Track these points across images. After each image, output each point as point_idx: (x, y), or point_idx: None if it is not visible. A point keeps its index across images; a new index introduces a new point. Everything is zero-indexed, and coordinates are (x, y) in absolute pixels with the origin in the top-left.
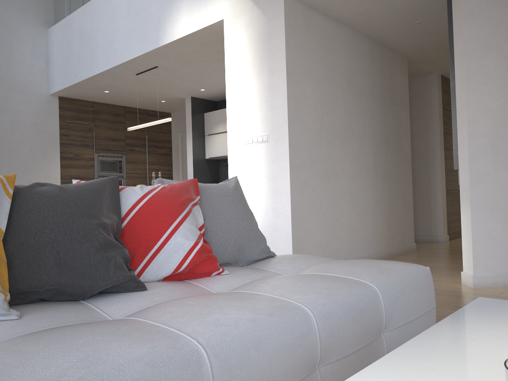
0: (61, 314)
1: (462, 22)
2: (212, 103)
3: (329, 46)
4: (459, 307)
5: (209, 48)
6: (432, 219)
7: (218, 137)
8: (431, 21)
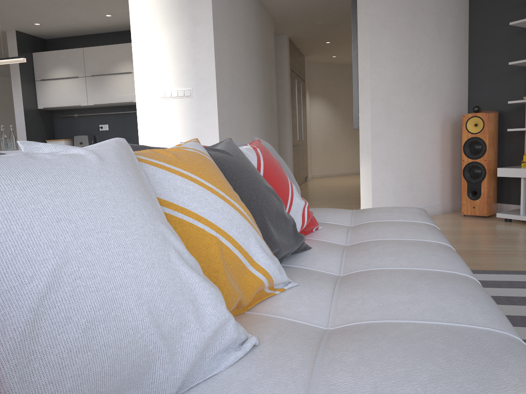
0: (309, 276)
1: (368, 0)
2: (40, 41)
3: (234, 1)
4: None
5: None
6: None
7: (55, 84)
8: None
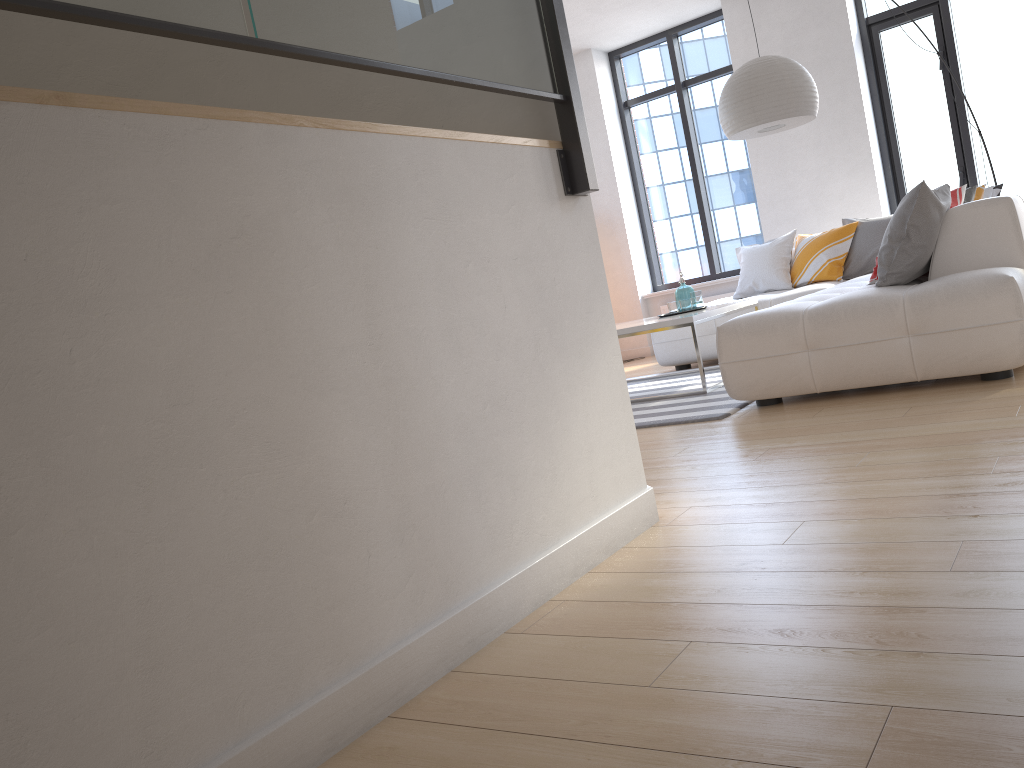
0: None
1: None
2: None
3: None
4: (691, 459)
5: None
6: None
7: None
8: None
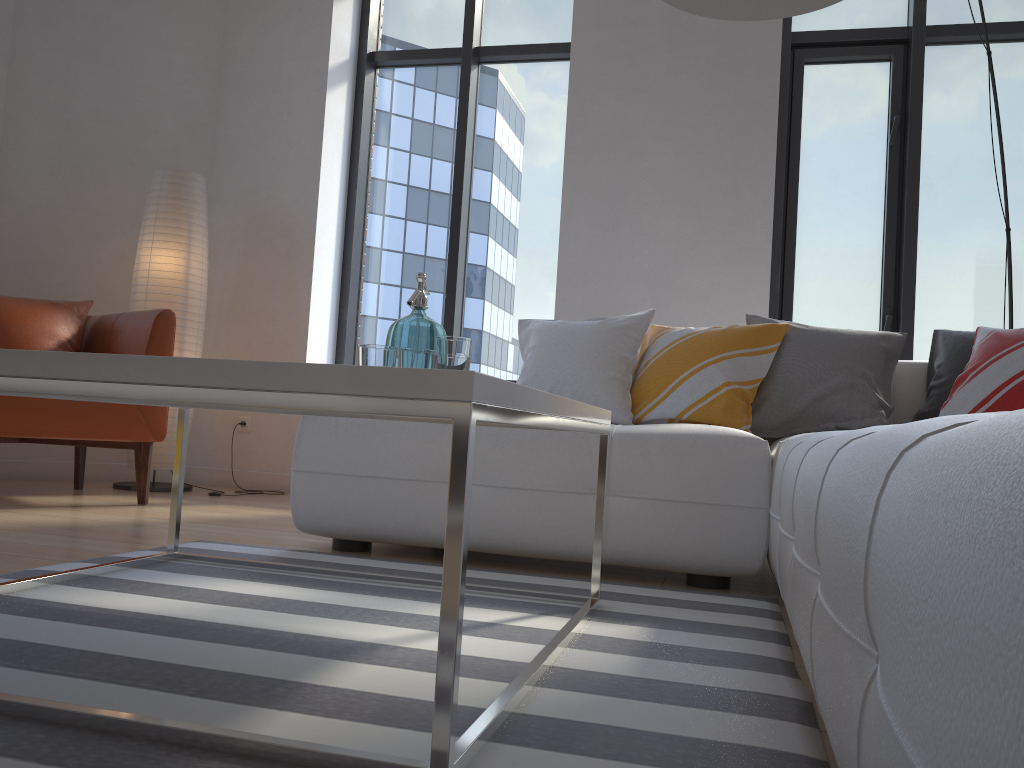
0: None
1: None
2: None
3: None
4: None
5: None
6: None
7: None
8: None
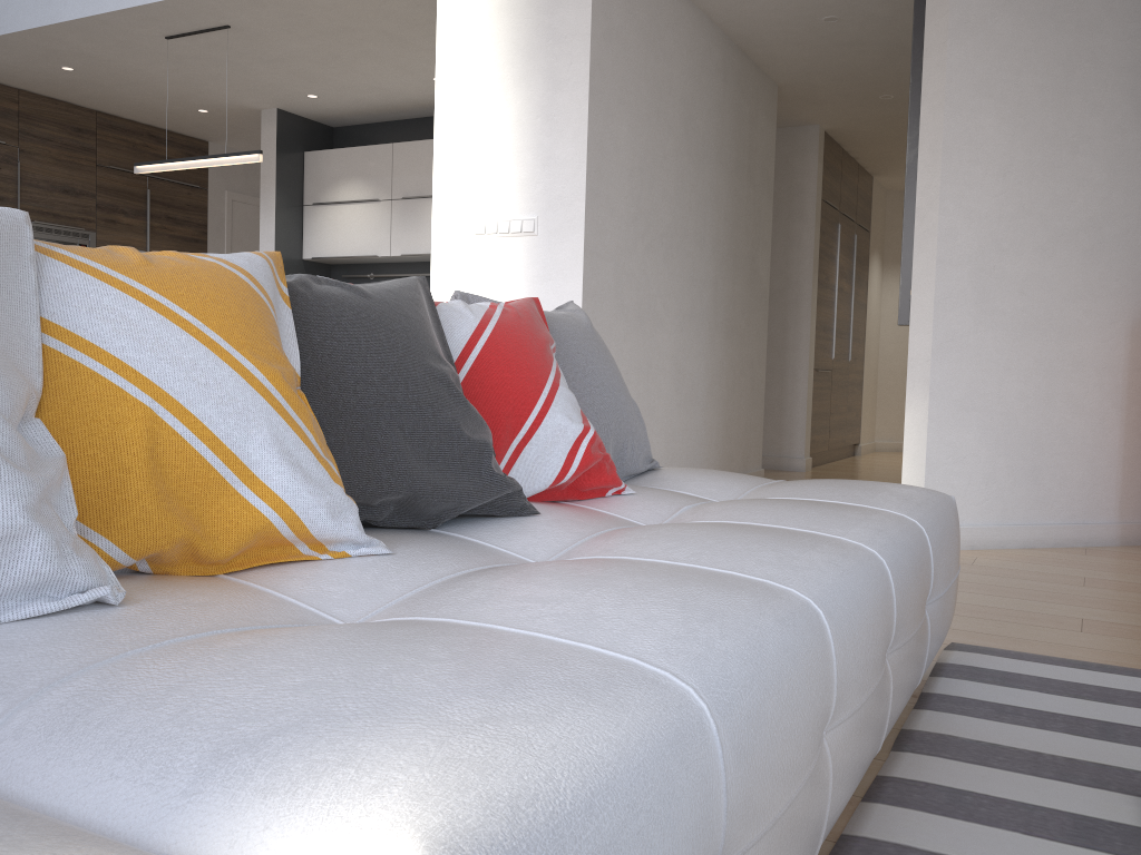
0: (449, 549)
1: (946, 35)
2: (322, 130)
3: (660, 42)
4: None
5: (373, 2)
6: (785, 423)
7: (338, 212)
8: (853, 20)
